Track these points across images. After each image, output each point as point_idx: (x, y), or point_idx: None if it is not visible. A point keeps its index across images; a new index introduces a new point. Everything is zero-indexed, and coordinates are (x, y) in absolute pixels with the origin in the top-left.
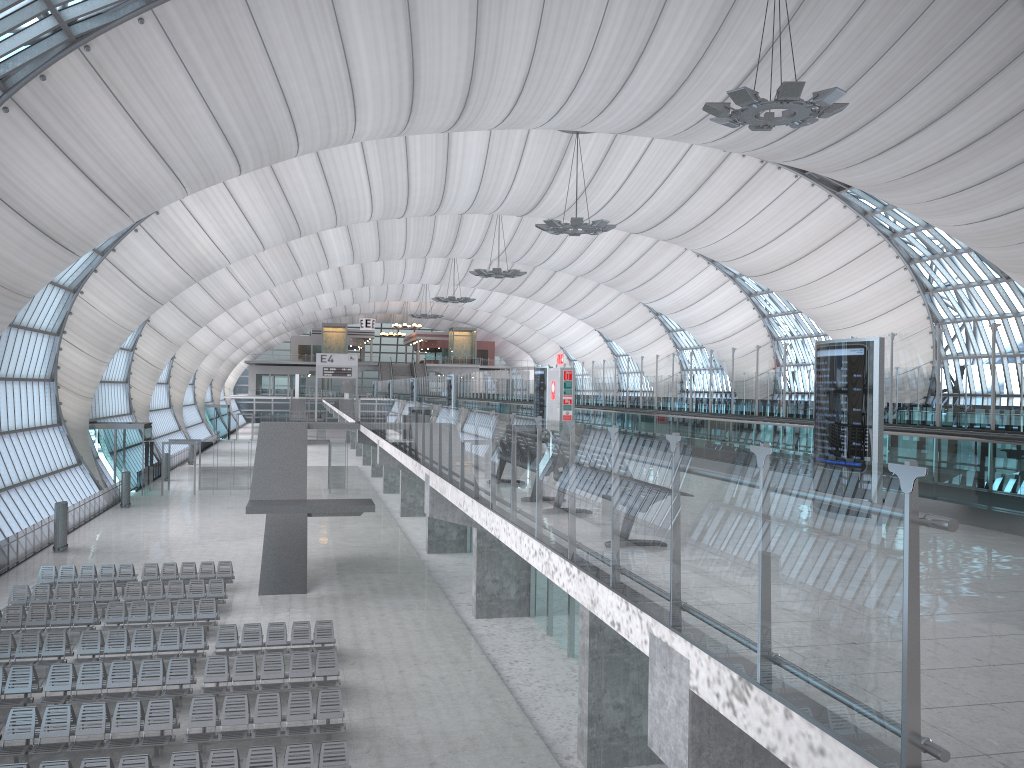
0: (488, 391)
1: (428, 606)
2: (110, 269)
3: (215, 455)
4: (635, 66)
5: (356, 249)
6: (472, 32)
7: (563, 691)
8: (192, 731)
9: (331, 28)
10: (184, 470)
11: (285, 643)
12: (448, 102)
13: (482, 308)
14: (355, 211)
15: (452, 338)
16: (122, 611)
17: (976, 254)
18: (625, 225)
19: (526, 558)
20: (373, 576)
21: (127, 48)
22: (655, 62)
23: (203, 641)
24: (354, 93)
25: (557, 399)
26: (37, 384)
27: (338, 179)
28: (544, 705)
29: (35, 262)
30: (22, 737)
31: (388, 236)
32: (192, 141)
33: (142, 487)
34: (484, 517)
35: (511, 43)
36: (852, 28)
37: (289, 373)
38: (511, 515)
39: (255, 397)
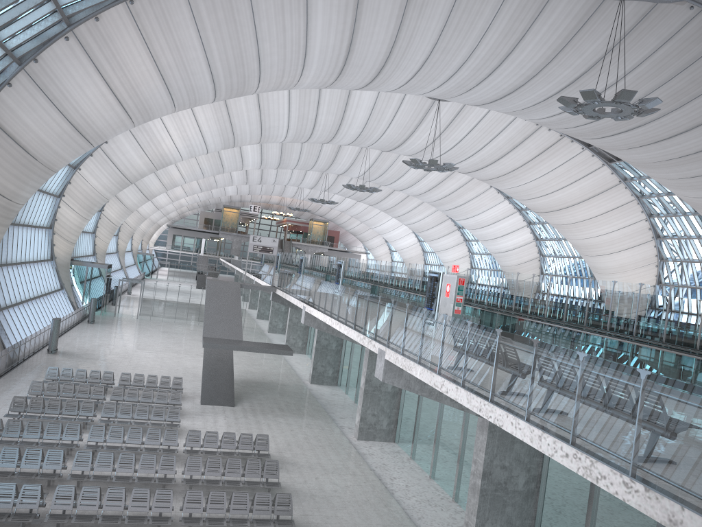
0: (359, 273)
1: (322, 426)
2: (101, 155)
3: (155, 293)
4: (502, 62)
5: (264, 159)
6: (397, 24)
7: (434, 506)
8: (179, 512)
9: (301, 9)
10: (125, 298)
11: (234, 448)
12: (367, 70)
13: (337, 208)
14: (275, 135)
15: (311, 226)
16: (114, 410)
17: (699, 217)
18: (457, 167)
19: (549, 454)
20: (277, 398)
21: (159, 5)
22: (517, 61)
23: (177, 441)
24: (306, 56)
25: (451, 297)
26: (41, 230)
27: (268, 111)
28: (424, 516)
29: (65, 148)
30: (64, 508)
31: (287, 153)
32: (189, 76)
33: (101, 309)
34: (477, 405)
35: (422, 35)
36: (658, 55)
37: (196, 236)
38: (526, 415)
39: (171, 250)
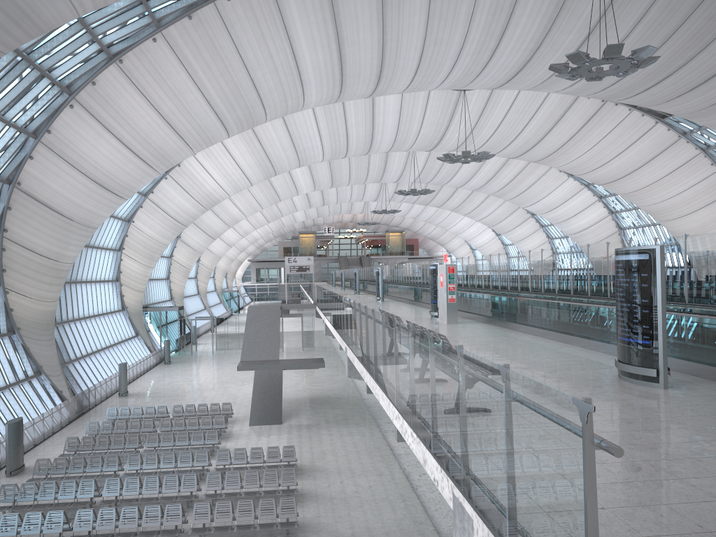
0: (407, 277)
1: (364, 433)
2: (150, 205)
3: (225, 327)
4: (500, 41)
5: (316, 181)
6: (380, 27)
7: None
8: (197, 525)
9: (282, 33)
10: (207, 336)
11: (262, 462)
12: (367, 77)
13: (407, 216)
14: (311, 155)
15: (388, 237)
16: (156, 439)
17: None
18: (504, 153)
19: (392, 419)
20: (328, 411)
21: (146, 59)
22: (514, 36)
23: (207, 461)
24: (301, 76)
25: (444, 287)
26: (107, 284)
27: (298, 134)
28: (441, 507)
29: (97, 205)
30: (84, 529)
31: (337, 170)
32: (194, 117)
33: (178, 350)
34: (372, 384)
35: (408, 32)
36: None
37: (278, 267)
38: (384, 386)
39: (255, 284)
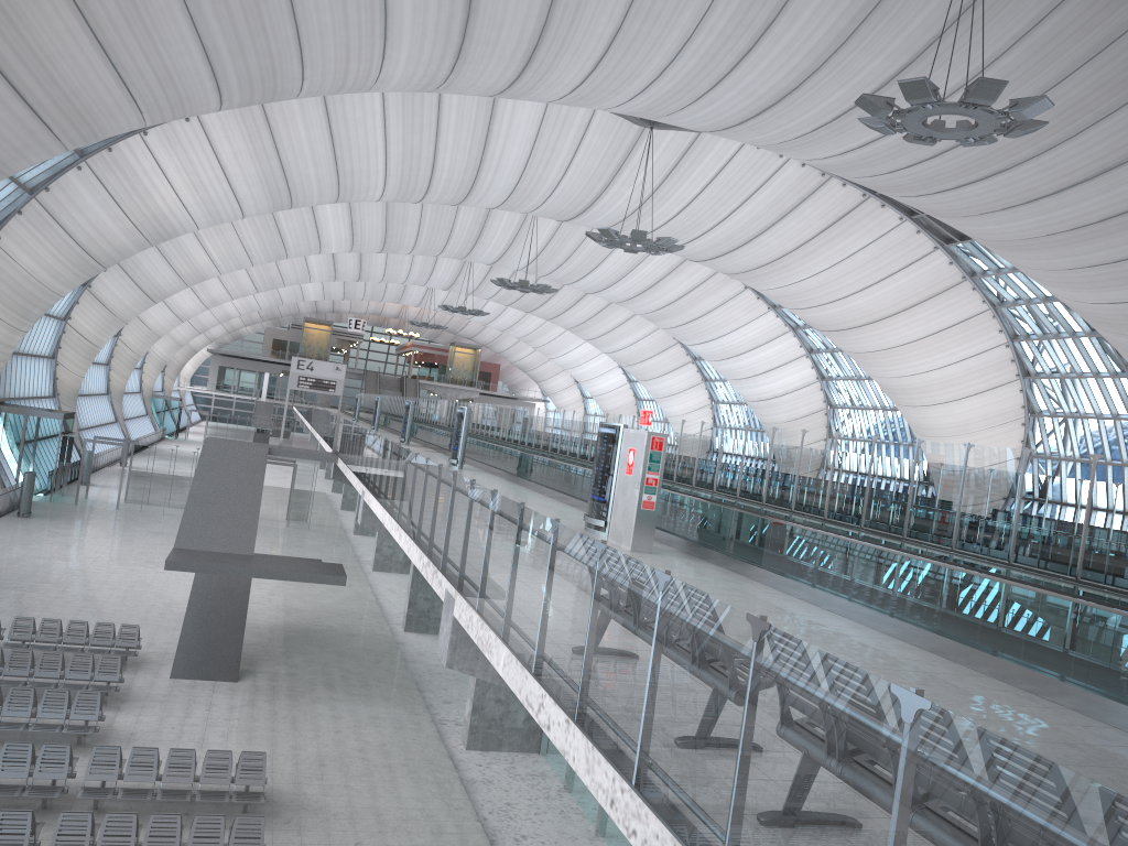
0: (503, 430)
1: (402, 722)
2: (40, 213)
3: (150, 463)
4: (757, 41)
5: (357, 234)
6: None
7: None
8: None
9: None
10: (112, 473)
11: (191, 782)
12: (508, 52)
13: (493, 325)
14: (363, 185)
15: (453, 354)
16: None
17: (1098, 340)
18: (686, 249)
19: None
20: (331, 662)
21: None
22: (784, 40)
23: (66, 769)
24: (387, 18)
25: (636, 476)
26: None
27: (348, 141)
28: None
29: None
30: None
31: (398, 224)
32: (157, 47)
33: (51, 492)
34: (606, 785)
35: None
36: (1041, 32)
37: (258, 370)
38: None
39: (214, 393)
